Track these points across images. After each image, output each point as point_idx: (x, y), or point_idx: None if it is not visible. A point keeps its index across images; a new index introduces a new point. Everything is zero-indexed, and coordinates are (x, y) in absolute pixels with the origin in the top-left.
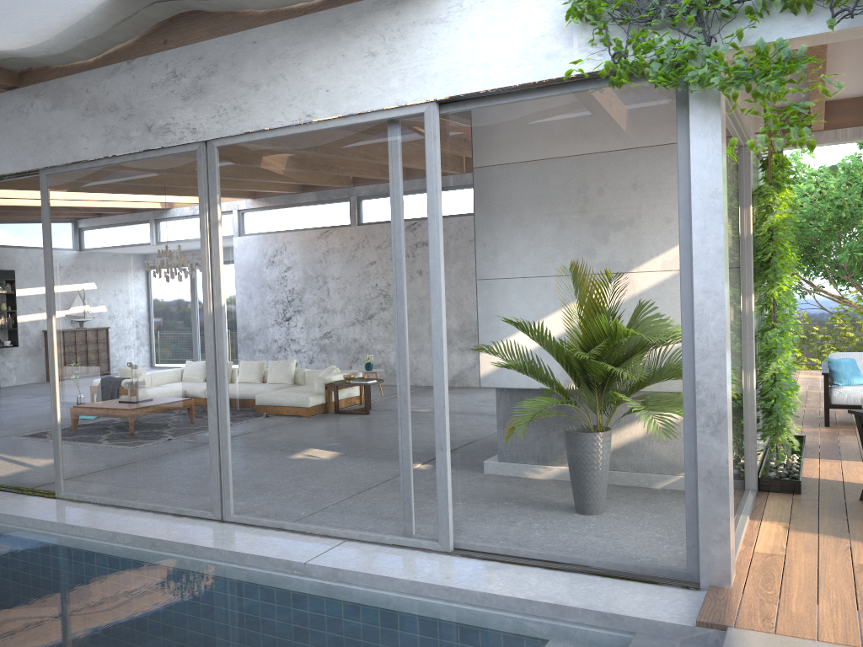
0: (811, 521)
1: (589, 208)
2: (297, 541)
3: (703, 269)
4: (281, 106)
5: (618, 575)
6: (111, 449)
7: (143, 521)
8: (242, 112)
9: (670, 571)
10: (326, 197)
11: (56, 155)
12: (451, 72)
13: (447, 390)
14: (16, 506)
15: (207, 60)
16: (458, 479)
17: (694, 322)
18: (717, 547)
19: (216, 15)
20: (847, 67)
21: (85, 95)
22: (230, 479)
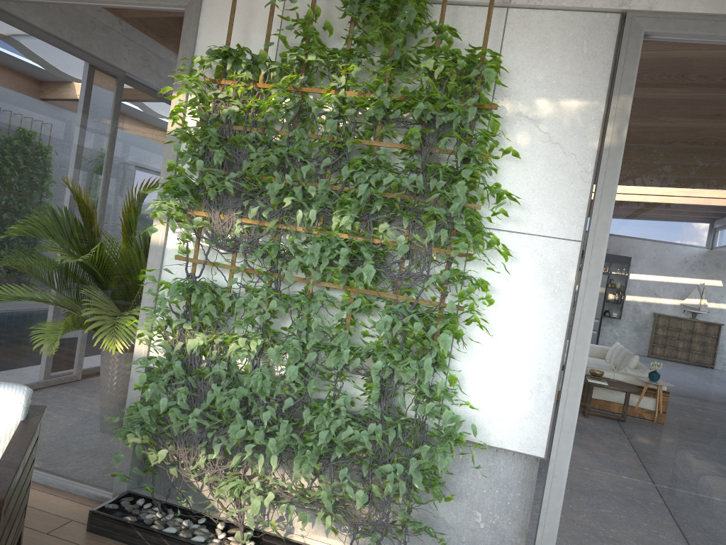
0: None
1: None
2: None
3: None
4: None
5: None
6: None
7: None
8: None
9: None
10: None
11: None
12: None
13: None
14: None
15: None
16: None
17: None
18: None
19: None
20: None
21: None
22: None
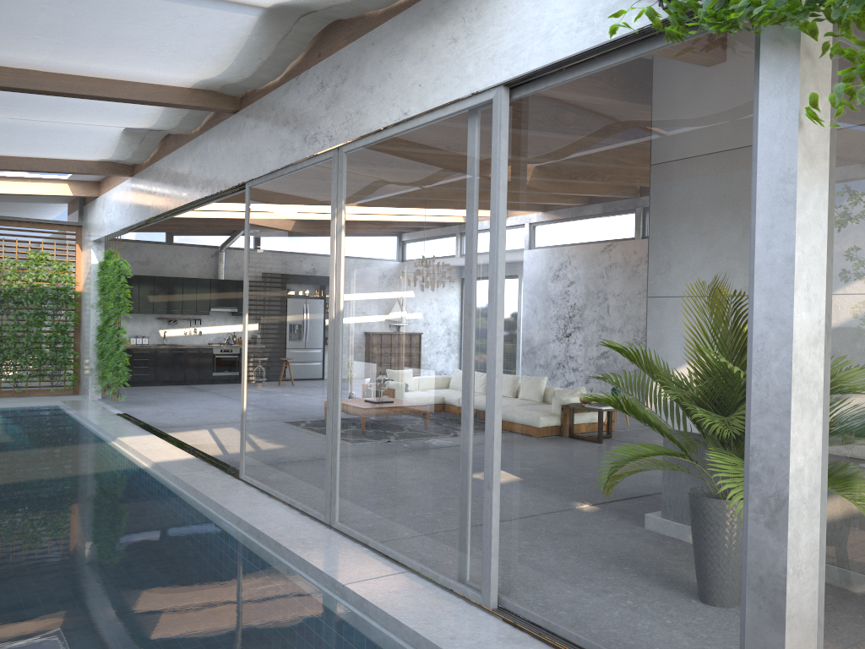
0: None
1: (649, 203)
2: (366, 561)
3: (766, 285)
4: (387, 106)
5: None
6: (270, 441)
7: (272, 512)
8: (361, 116)
9: None
10: (414, 199)
11: (254, 169)
12: (516, 49)
13: (499, 420)
14: (204, 480)
15: (342, 67)
16: (509, 526)
17: (752, 360)
18: None
19: (351, 22)
20: None
21: (271, 113)
22: (337, 486)
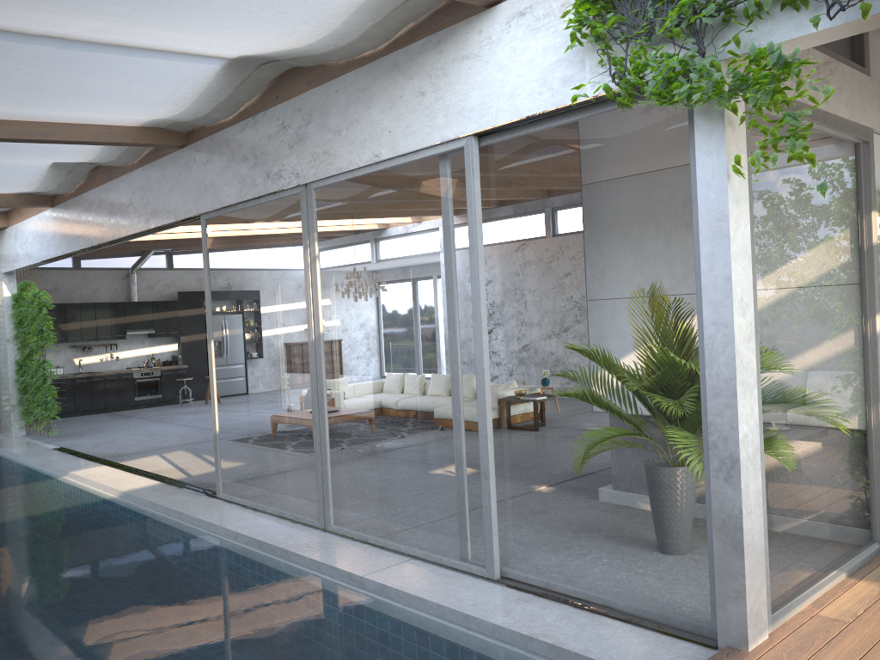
0: None
1: (610, 235)
2: (371, 555)
3: (712, 299)
4: (356, 148)
5: (639, 623)
6: (250, 458)
7: (265, 524)
8: (329, 156)
9: (694, 625)
10: (392, 232)
11: (210, 202)
12: (484, 105)
13: (490, 419)
14: (184, 503)
15: (305, 110)
16: (505, 508)
17: (705, 356)
18: (734, 604)
19: (310, 69)
20: None
21: (226, 149)
22: (330, 492)
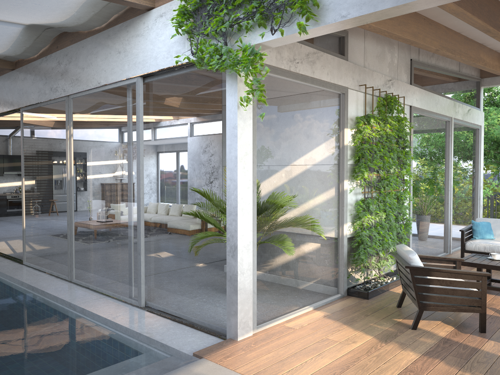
0: (344, 314)
1: (195, 132)
2: (87, 294)
3: (230, 167)
4: (90, 78)
5: (197, 328)
6: (39, 243)
7: (40, 278)
8: (79, 81)
9: (221, 329)
10: (104, 124)
11: (25, 101)
12: (144, 61)
13: (143, 224)
14: (3, 266)
15: (68, 56)
16: (149, 270)
17: (226, 195)
18: (233, 317)
19: (72, 34)
20: (488, 37)
21: (33, 73)
22: (73, 261)
